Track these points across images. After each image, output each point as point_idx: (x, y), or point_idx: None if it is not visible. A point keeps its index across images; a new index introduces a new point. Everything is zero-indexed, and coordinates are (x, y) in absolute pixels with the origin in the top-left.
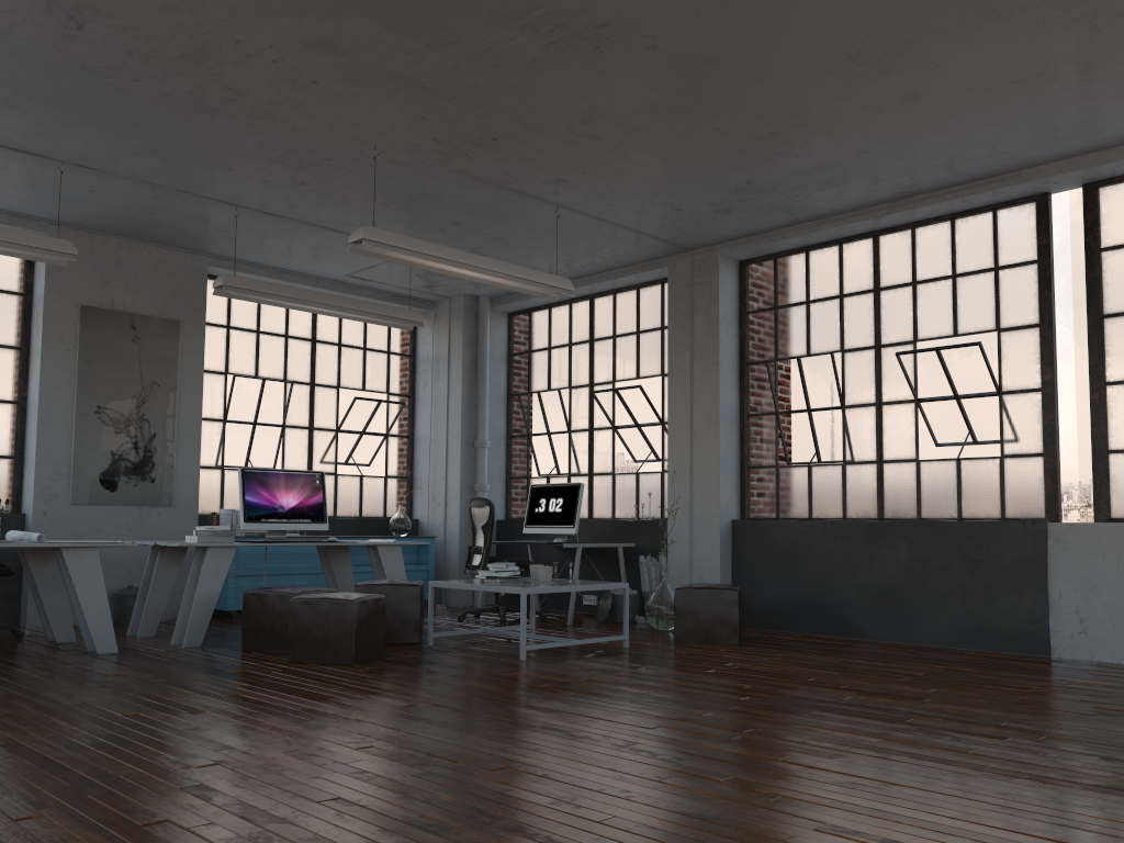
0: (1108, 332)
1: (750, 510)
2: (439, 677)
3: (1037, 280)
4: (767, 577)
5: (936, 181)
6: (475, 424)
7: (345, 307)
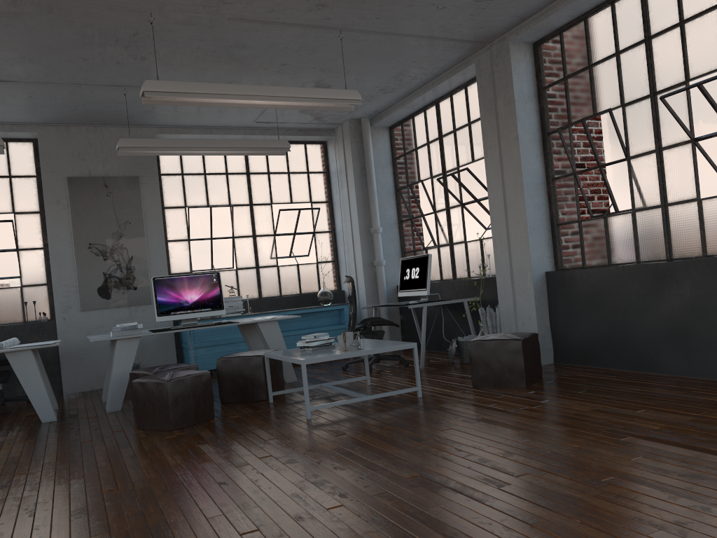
0: None
1: (562, 262)
2: (204, 446)
3: None
4: (576, 320)
5: None
6: (370, 216)
7: (221, 147)
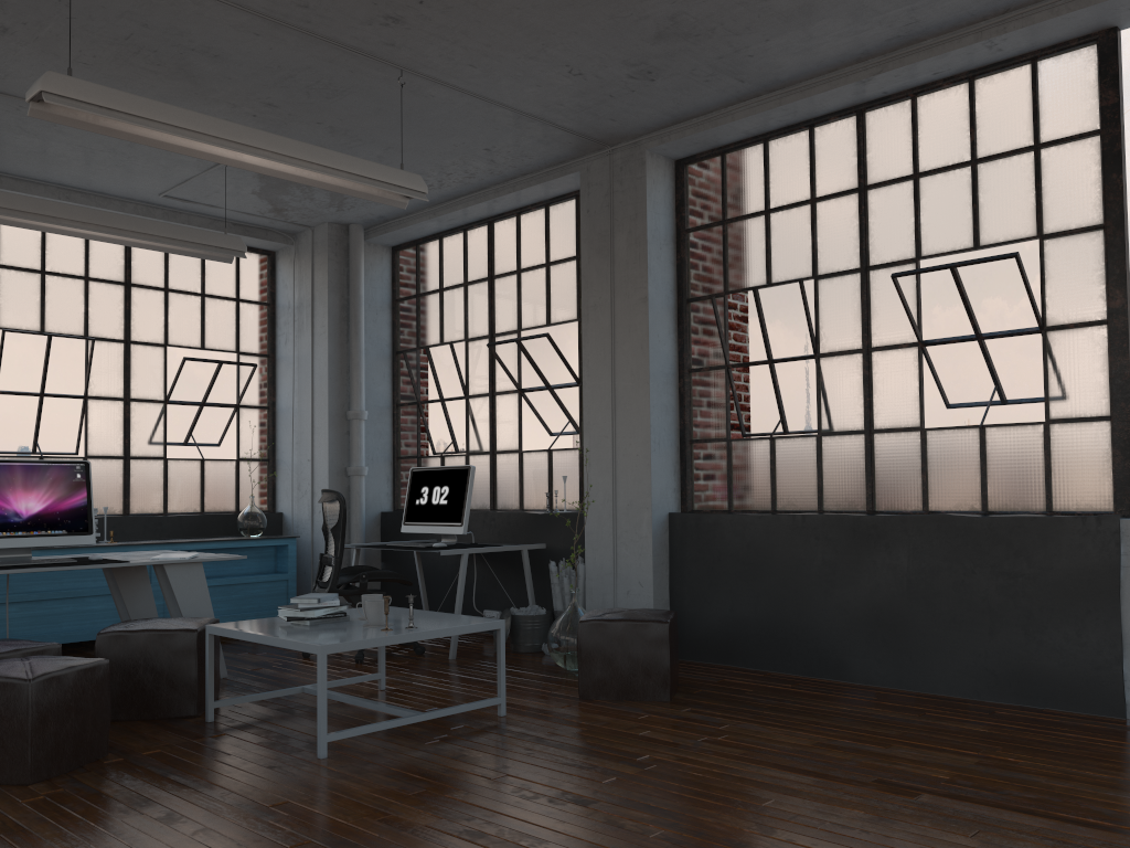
0: None
1: (693, 500)
2: (137, 822)
3: (1101, 159)
4: (717, 592)
5: (952, 14)
6: (349, 390)
7: (119, 228)
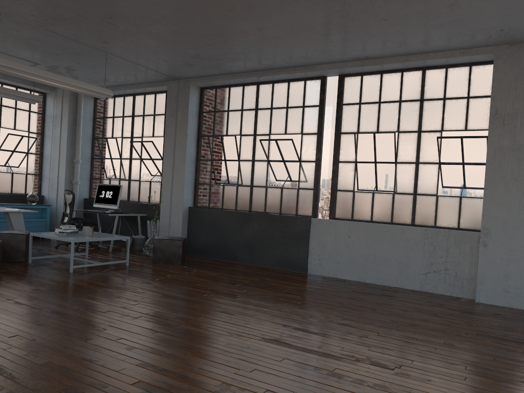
0: (341, 140)
1: (198, 203)
2: (21, 283)
3: (318, 114)
4: (202, 233)
5: (280, 65)
6: (74, 151)
7: None
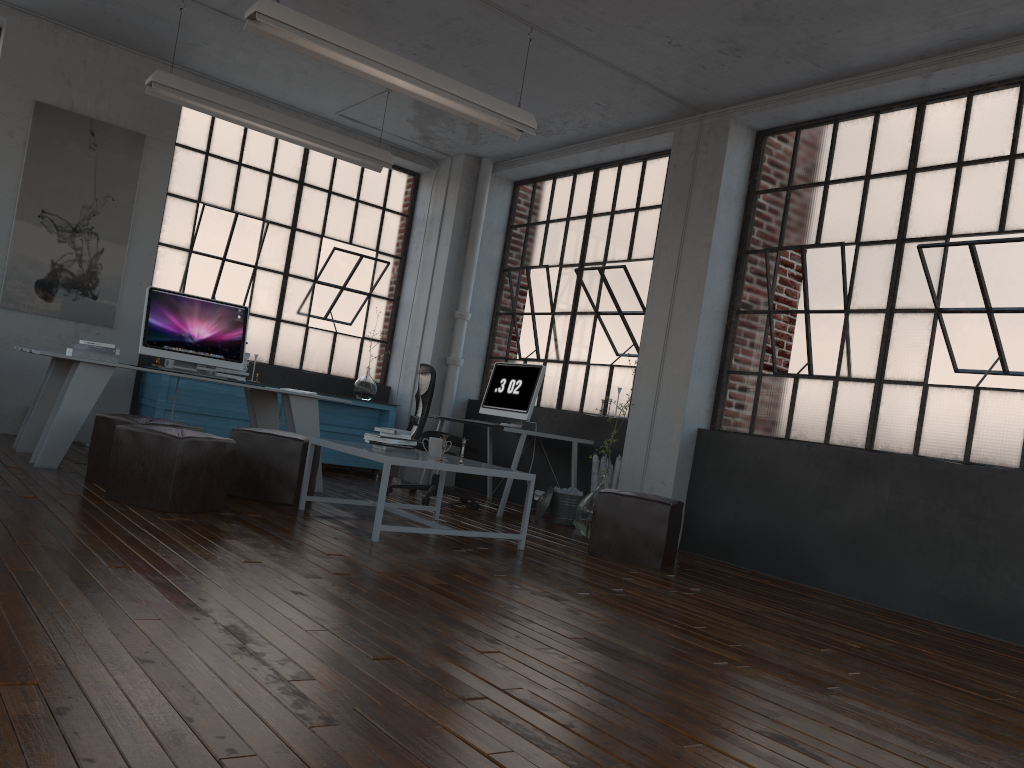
0: None
1: (722, 421)
2: (234, 542)
3: None
4: (725, 500)
5: (1006, 22)
6: (459, 294)
7: (298, 132)
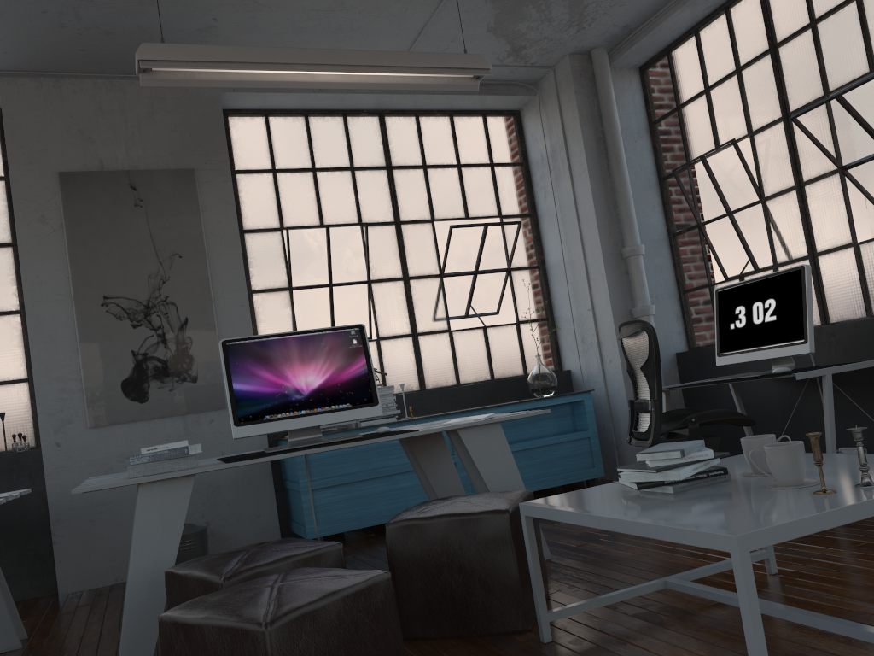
0: None
1: None
2: None
3: None
4: None
5: None
6: (619, 227)
7: (353, 65)
